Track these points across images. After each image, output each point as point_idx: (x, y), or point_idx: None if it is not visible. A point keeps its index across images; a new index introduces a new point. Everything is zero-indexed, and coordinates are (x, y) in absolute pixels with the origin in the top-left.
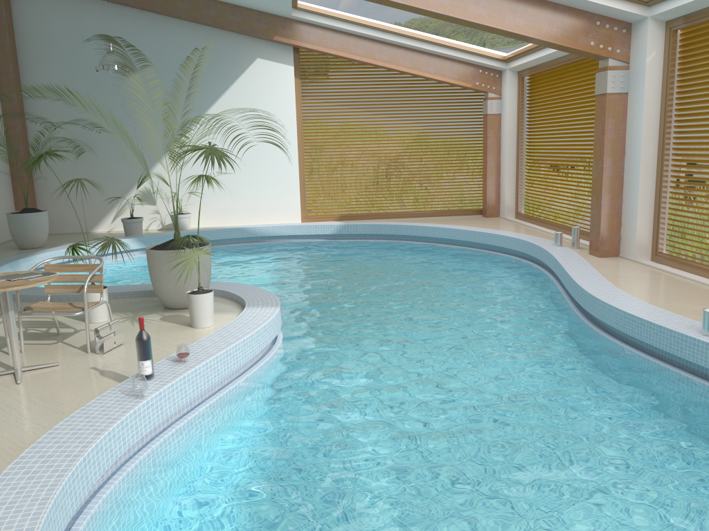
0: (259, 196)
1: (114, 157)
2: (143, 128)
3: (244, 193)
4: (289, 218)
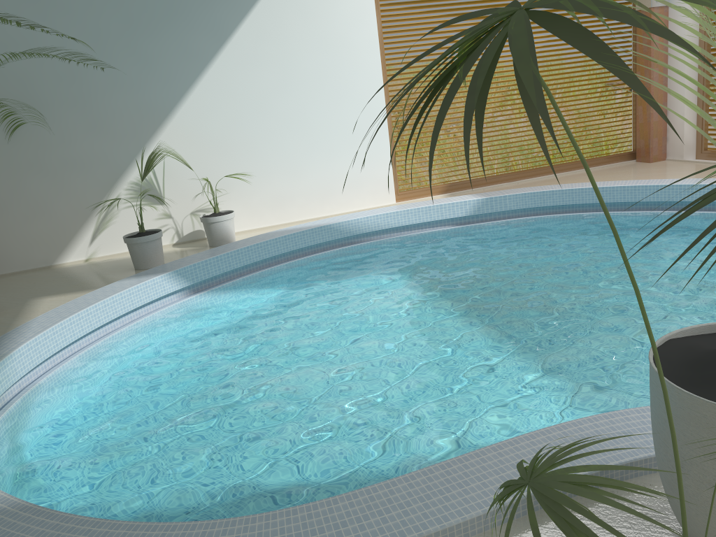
0: (330, 169)
1: (80, 129)
2: (126, 70)
3: (307, 166)
4: (378, 198)
